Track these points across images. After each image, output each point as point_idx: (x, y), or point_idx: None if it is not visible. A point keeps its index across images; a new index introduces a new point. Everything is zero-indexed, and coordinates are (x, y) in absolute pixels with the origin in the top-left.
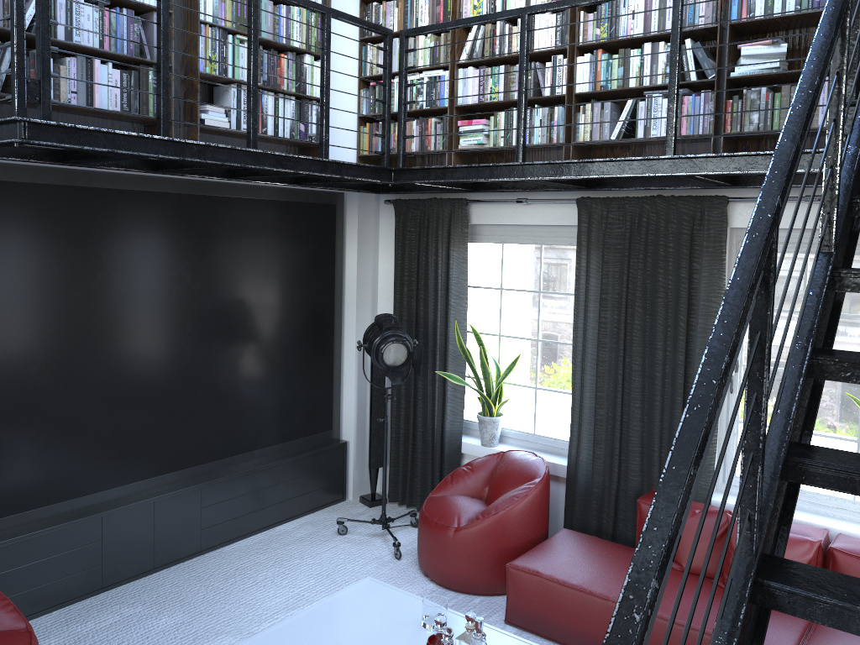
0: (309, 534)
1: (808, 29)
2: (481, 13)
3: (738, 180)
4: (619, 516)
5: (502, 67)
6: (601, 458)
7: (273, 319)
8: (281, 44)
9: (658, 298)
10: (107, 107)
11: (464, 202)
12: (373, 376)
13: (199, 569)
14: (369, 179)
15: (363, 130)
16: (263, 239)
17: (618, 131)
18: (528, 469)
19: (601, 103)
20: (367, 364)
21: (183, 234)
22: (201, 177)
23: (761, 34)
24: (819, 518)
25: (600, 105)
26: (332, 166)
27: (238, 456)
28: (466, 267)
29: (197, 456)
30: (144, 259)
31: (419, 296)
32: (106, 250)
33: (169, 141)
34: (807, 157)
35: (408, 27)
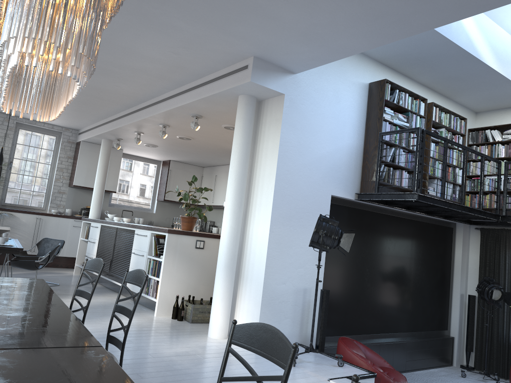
0: (447, 374)
1: None
2: None
3: None
4: None
5: None
6: None
7: (430, 274)
8: (450, 164)
9: None
10: (404, 187)
11: None
12: (470, 307)
13: (410, 377)
14: (493, 219)
15: (466, 197)
16: (429, 239)
17: None
18: None
19: None
20: (463, 302)
21: (407, 234)
22: (418, 213)
23: None
24: None
25: None
26: (482, 213)
27: (417, 332)
28: None
29: (405, 328)
30: (396, 242)
31: (494, 271)
32: (387, 238)
33: (444, 201)
34: None
35: (493, 156)
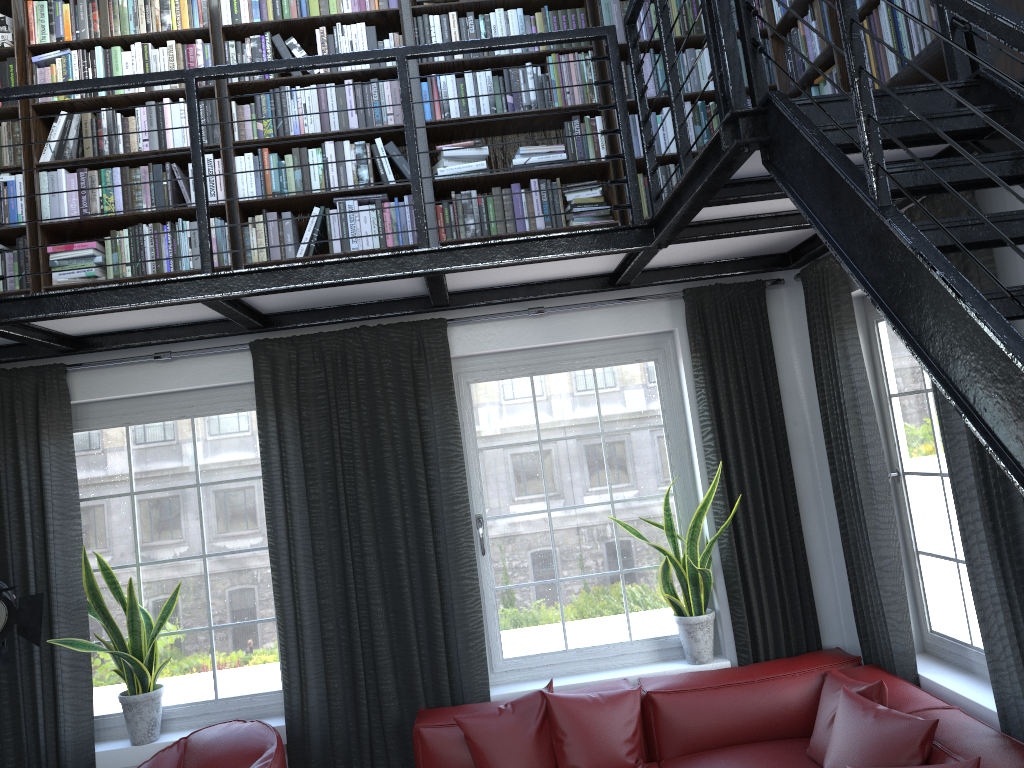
0: None
1: (494, 138)
2: (73, 96)
3: (453, 299)
4: (377, 767)
5: (118, 170)
6: (340, 692)
7: None
8: None
9: (385, 453)
10: None
11: (61, 369)
12: None
13: None
14: None
15: None
16: None
17: (306, 247)
18: (248, 742)
19: (277, 214)
20: None
21: None
22: None
23: (447, 141)
24: (606, 673)
25: (276, 216)
26: None
27: None
28: (74, 467)
29: None
30: None
31: None
32: None
33: None
34: (578, 239)
35: None
